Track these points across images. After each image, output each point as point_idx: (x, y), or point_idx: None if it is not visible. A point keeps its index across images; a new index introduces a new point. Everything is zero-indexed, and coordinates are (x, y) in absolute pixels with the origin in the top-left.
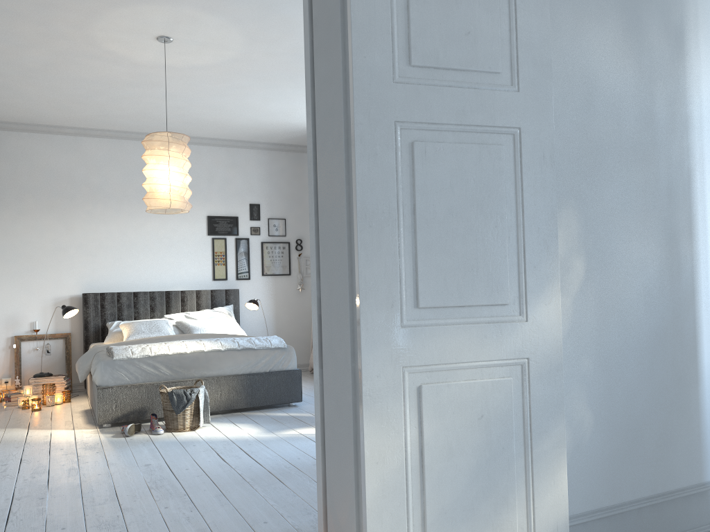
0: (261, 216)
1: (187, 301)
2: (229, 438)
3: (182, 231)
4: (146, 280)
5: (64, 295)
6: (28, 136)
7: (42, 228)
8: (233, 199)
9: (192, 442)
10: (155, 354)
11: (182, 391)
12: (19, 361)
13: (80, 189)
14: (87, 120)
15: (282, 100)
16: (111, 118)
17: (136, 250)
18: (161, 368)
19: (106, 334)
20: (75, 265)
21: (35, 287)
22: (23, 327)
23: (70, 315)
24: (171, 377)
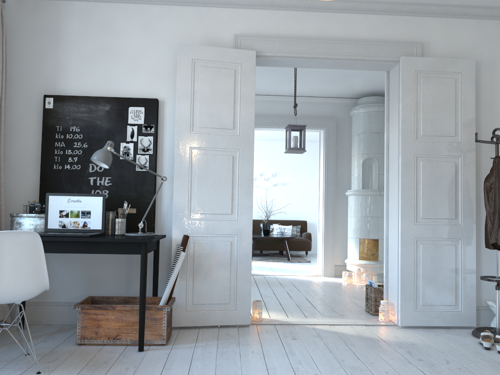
0: None
1: None
2: None
3: None
4: None
5: None
6: None
7: None
8: None
9: None
10: None
11: None
12: None
13: None
14: None
15: None
16: None
17: None
18: None
19: None
20: None
21: None
22: None
23: None
24: None
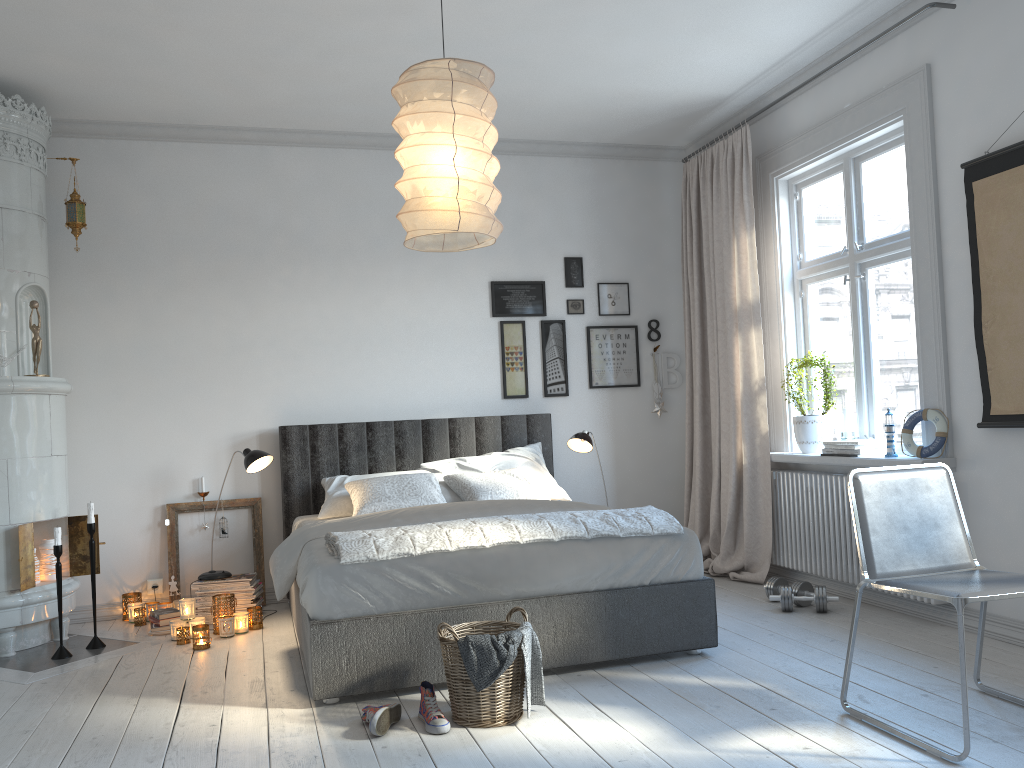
0: (584, 279)
1: (460, 438)
2: (602, 756)
3: (446, 311)
4: (387, 401)
5: (248, 430)
6: (181, 149)
7: (209, 311)
8: (535, 250)
9: (521, 766)
10: (423, 551)
11: (489, 640)
12: (176, 550)
13: (271, 240)
14: (279, 110)
15: (648, 31)
16: (322, 102)
17: (369, 347)
18: (435, 581)
19: (321, 499)
20: (266, 376)
21: (200, 416)
22: (181, 488)
23: (258, 467)
24: (456, 598)
